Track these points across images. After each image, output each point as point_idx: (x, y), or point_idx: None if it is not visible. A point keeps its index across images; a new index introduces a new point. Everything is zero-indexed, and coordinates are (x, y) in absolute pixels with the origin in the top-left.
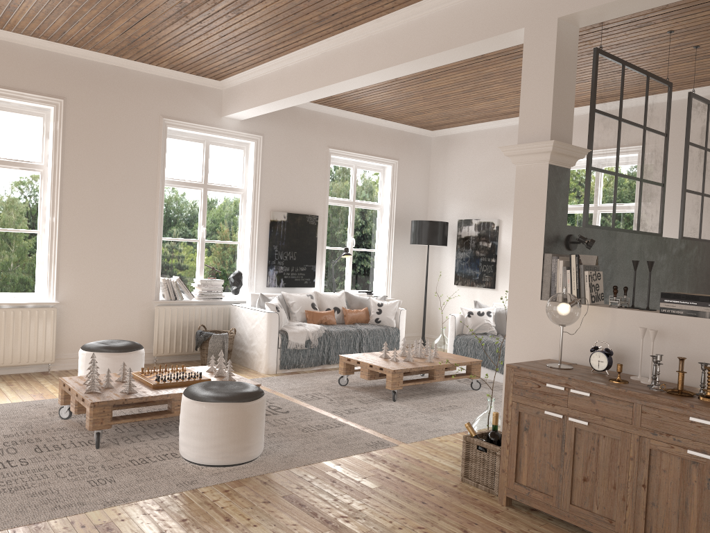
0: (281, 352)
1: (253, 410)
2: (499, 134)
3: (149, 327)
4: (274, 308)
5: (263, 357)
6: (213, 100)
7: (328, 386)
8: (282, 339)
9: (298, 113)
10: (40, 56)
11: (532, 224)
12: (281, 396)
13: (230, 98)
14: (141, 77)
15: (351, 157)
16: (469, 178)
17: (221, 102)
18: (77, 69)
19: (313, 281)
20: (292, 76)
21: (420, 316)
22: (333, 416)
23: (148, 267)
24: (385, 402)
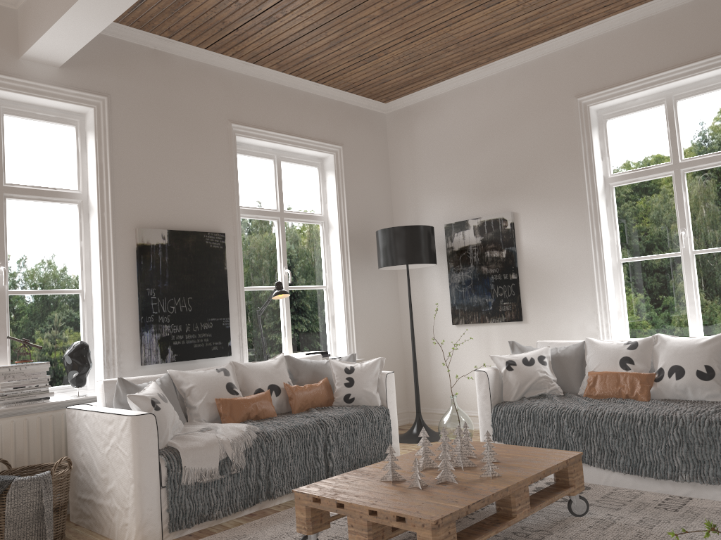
0: (170, 496)
1: None
2: (493, 86)
3: None
4: (147, 404)
5: (130, 512)
6: None
7: None
8: (169, 466)
9: (171, 63)
10: None
11: None
12: None
13: (29, 18)
14: None
15: (270, 139)
16: (454, 159)
17: (16, 32)
18: None
19: (227, 345)
20: None
21: (403, 380)
22: None
23: None
24: None
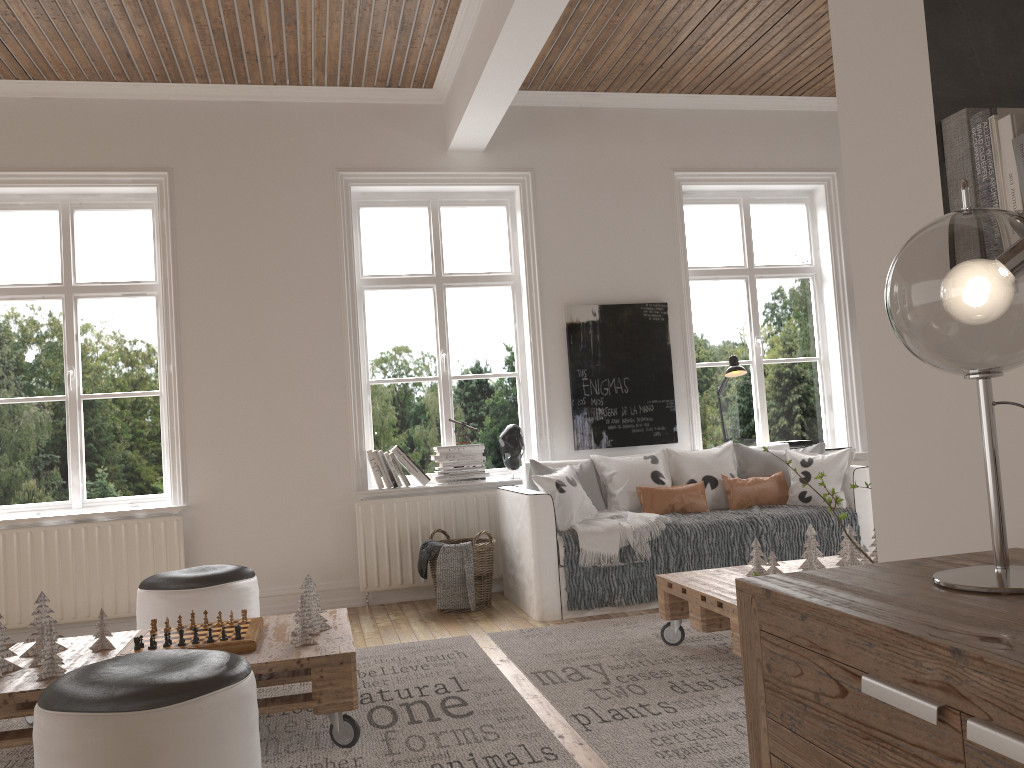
0: (567, 575)
1: (162, 733)
2: None
3: (352, 539)
4: (551, 486)
5: (532, 586)
6: (428, 125)
7: (640, 646)
8: (566, 547)
9: (599, 118)
10: (126, 111)
11: (888, 33)
12: (506, 673)
13: (449, 113)
14: (294, 111)
15: (728, 181)
16: None
17: (443, 126)
18: (186, 120)
19: (672, 431)
20: (489, 13)
21: None
22: (560, 729)
23: (340, 433)
24: (735, 690)
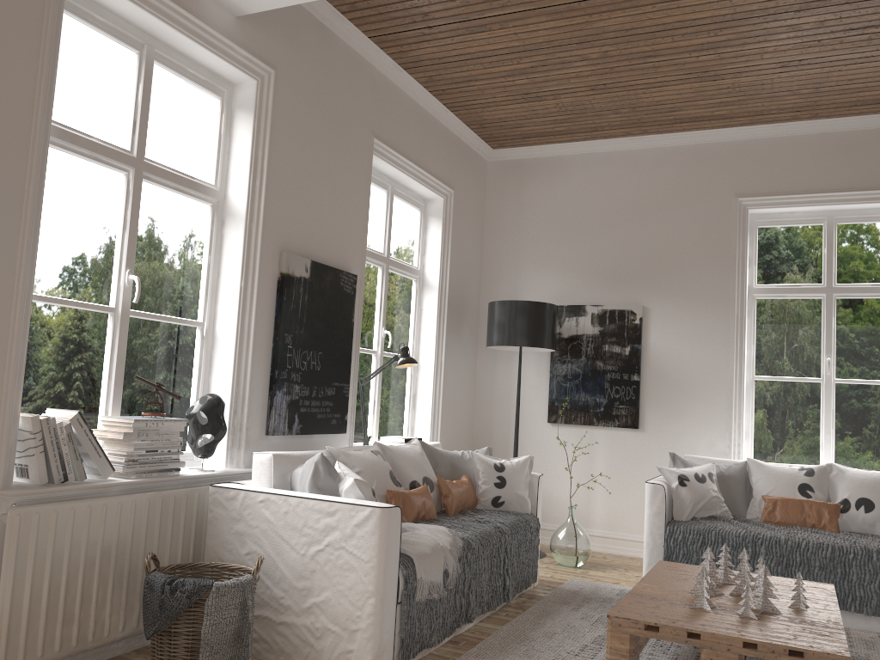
0: (405, 616)
1: None
2: (637, 161)
3: None
4: (369, 493)
5: (360, 635)
6: None
7: None
8: (407, 577)
9: (333, 45)
10: None
11: None
12: None
13: None
14: None
15: (399, 166)
16: (574, 233)
17: None
18: None
19: (344, 419)
20: None
21: None
22: None
23: None
24: None
